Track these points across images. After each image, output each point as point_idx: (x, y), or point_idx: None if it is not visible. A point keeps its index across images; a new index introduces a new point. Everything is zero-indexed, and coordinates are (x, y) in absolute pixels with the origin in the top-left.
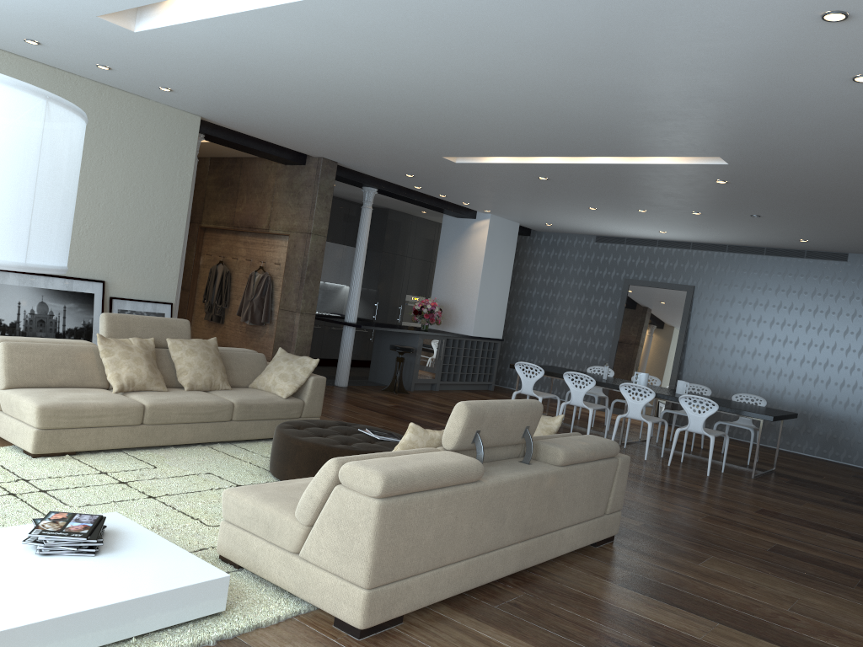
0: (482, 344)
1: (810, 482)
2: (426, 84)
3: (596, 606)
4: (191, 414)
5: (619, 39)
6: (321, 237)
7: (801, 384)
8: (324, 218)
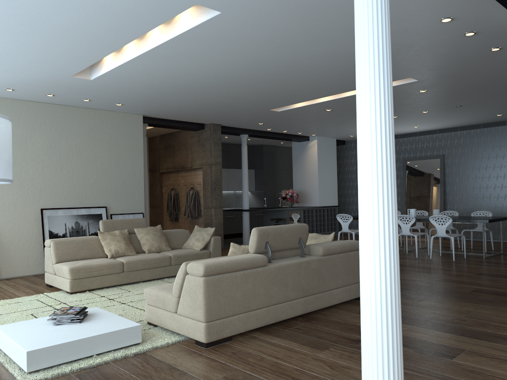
0: (326, 210)
1: None
2: (236, 74)
3: (344, 325)
4: (148, 264)
5: (309, 30)
6: (218, 166)
7: None
8: (218, 155)
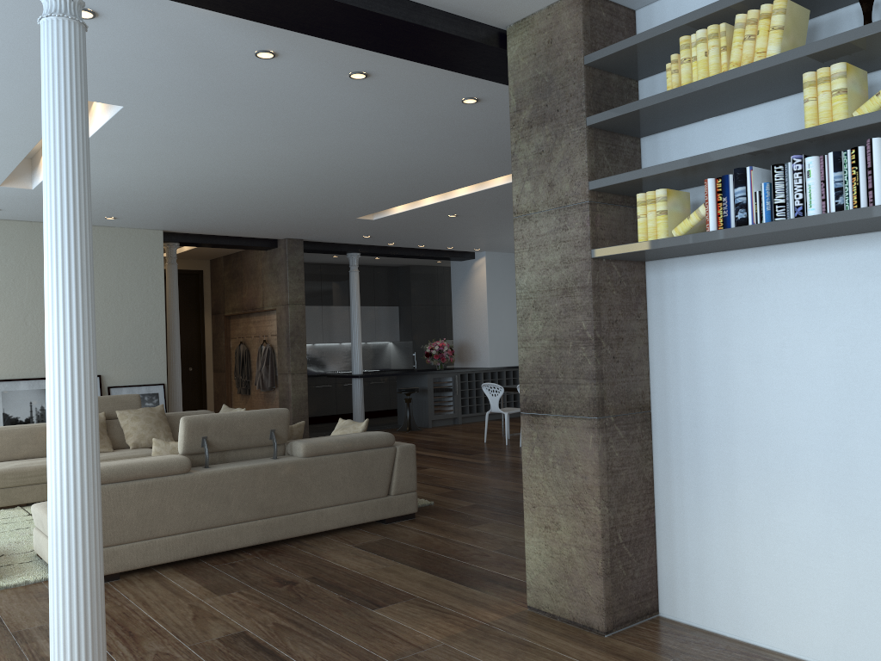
0: (505, 374)
1: None
2: (240, 175)
3: (304, 560)
4: None
5: (279, 120)
6: (299, 306)
7: None
8: (298, 289)
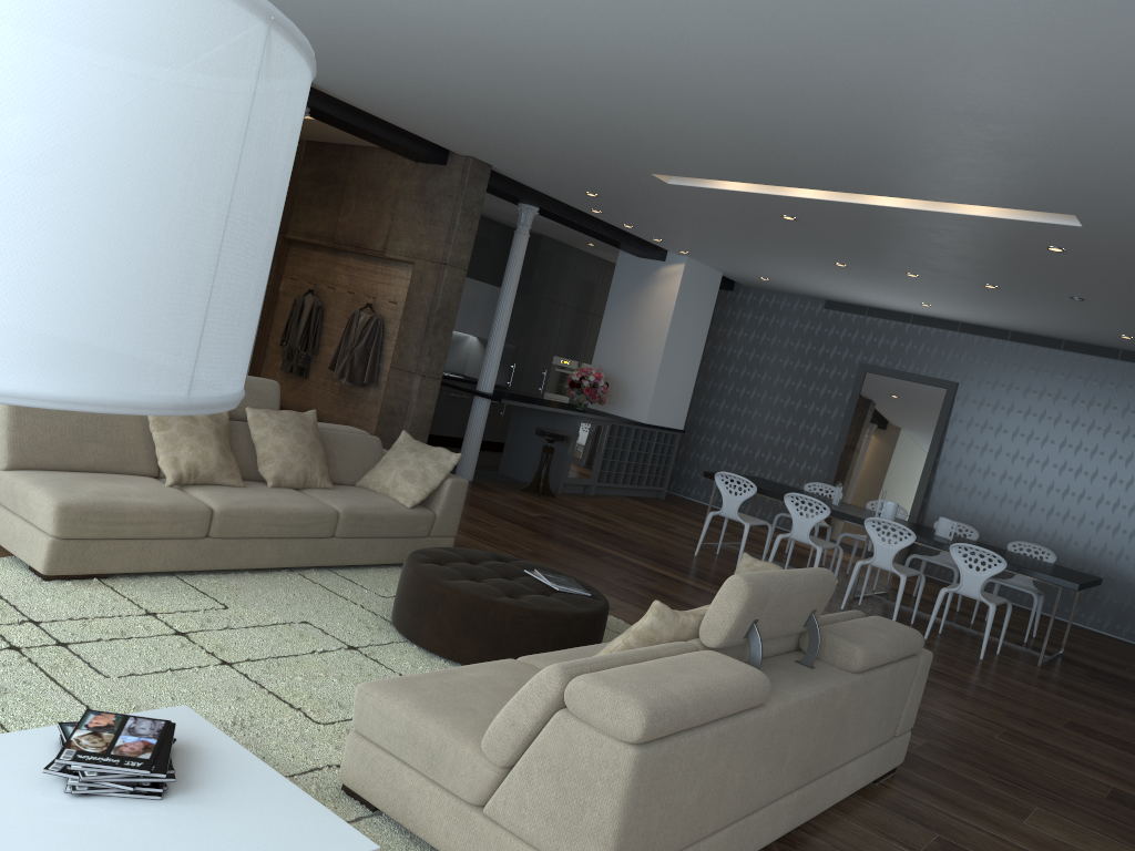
0: (656, 436)
1: (1113, 676)
2: (675, 67)
3: None
4: (278, 526)
5: (1024, 25)
6: (460, 271)
7: (1094, 532)
8: (466, 244)
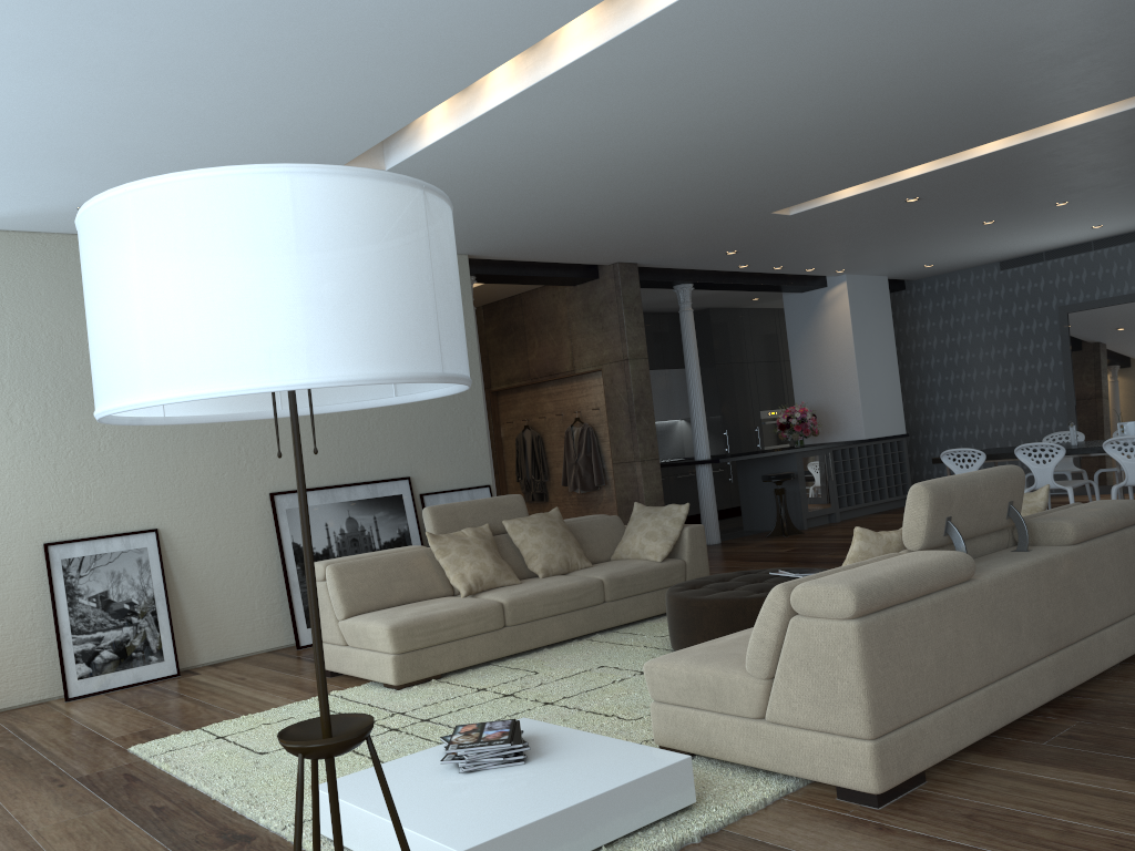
0: (881, 447)
1: None
2: (740, 118)
3: None
4: (557, 603)
5: None
6: (641, 361)
7: None
8: (638, 336)
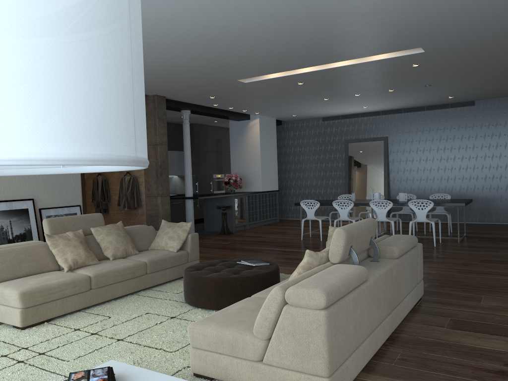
0: (268, 195)
1: (489, 238)
2: (239, 26)
3: (451, 348)
4: (121, 275)
5: None
6: (164, 146)
7: (461, 182)
8: (163, 133)
